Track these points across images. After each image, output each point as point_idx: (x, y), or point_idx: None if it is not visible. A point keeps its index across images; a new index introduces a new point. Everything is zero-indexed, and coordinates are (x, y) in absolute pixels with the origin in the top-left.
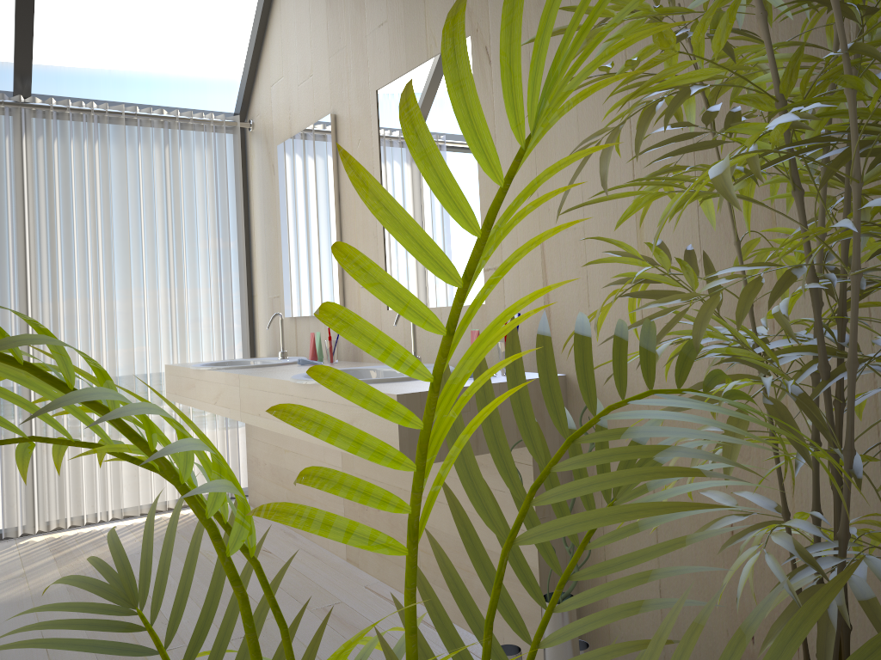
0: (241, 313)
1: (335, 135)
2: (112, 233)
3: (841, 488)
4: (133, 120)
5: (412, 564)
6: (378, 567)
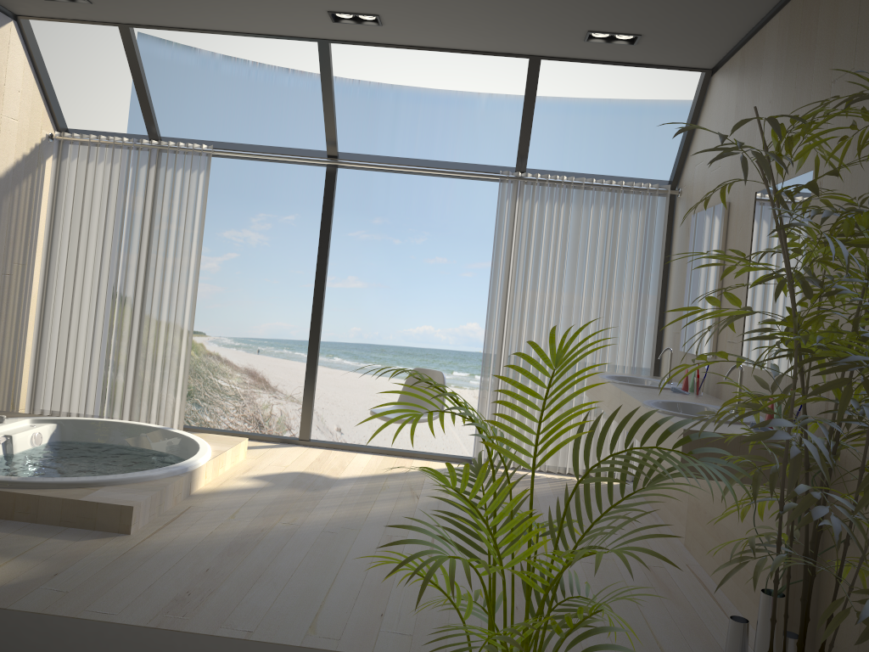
0: (651, 339)
1: (727, 218)
2: (564, 269)
3: (818, 531)
4: (589, 189)
5: (532, 472)
6: (700, 555)
